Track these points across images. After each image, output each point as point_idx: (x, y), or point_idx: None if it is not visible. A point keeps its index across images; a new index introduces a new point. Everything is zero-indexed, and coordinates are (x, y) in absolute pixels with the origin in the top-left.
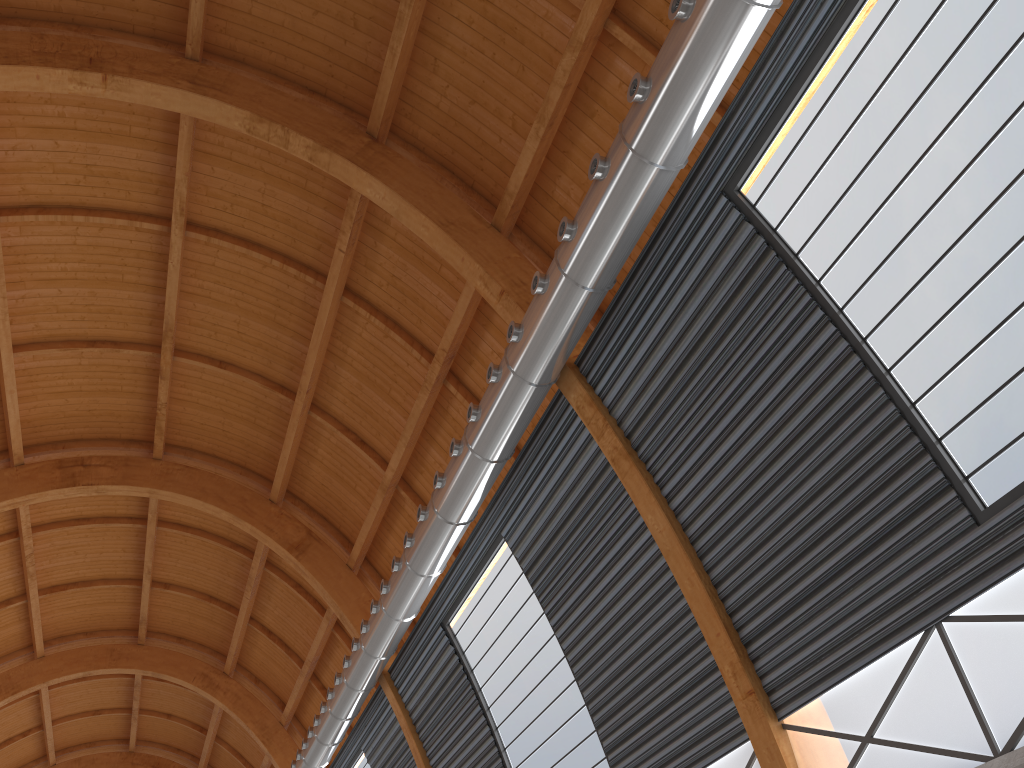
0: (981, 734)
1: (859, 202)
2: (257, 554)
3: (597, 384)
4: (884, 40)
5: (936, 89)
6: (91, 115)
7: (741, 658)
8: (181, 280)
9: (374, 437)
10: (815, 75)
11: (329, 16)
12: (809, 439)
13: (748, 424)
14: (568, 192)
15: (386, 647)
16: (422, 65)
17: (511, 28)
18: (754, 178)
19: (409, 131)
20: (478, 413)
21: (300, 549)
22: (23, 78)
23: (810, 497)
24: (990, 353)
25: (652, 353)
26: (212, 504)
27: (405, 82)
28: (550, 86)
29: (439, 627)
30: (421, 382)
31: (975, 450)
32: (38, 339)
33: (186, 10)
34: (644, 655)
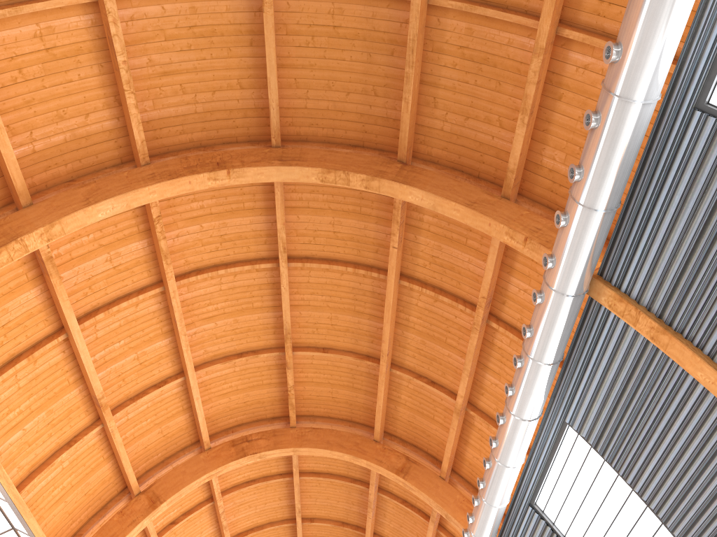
0: None
1: None
2: (371, 483)
3: (621, 284)
4: None
5: None
6: (219, 202)
7: None
8: (289, 298)
9: (440, 376)
10: None
11: (357, 93)
12: None
13: None
14: (553, 157)
15: (491, 530)
16: (426, 105)
17: (484, 59)
18: None
19: (425, 152)
20: (531, 330)
21: (404, 471)
22: (181, 185)
23: None
24: None
25: (664, 247)
26: (336, 451)
27: (416, 120)
28: (525, 86)
29: (528, 507)
30: (468, 327)
31: None
32: (207, 359)
33: (266, 118)
34: None
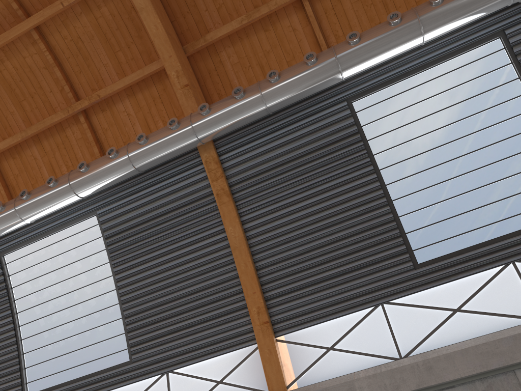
0: (394, 349)
1: (405, 132)
2: None
3: (223, 154)
4: (443, 80)
5: (455, 107)
6: None
7: (265, 306)
8: None
9: None
10: (410, 77)
11: None
12: (343, 217)
13: (311, 201)
14: (229, 56)
15: None
16: None
17: None
18: (361, 101)
19: None
20: (147, 140)
21: None
22: None
23: (334, 241)
24: (439, 208)
25: (269, 152)
26: None
27: None
28: (264, 5)
29: None
30: (54, 106)
31: (419, 241)
32: None
33: None
34: (187, 297)
